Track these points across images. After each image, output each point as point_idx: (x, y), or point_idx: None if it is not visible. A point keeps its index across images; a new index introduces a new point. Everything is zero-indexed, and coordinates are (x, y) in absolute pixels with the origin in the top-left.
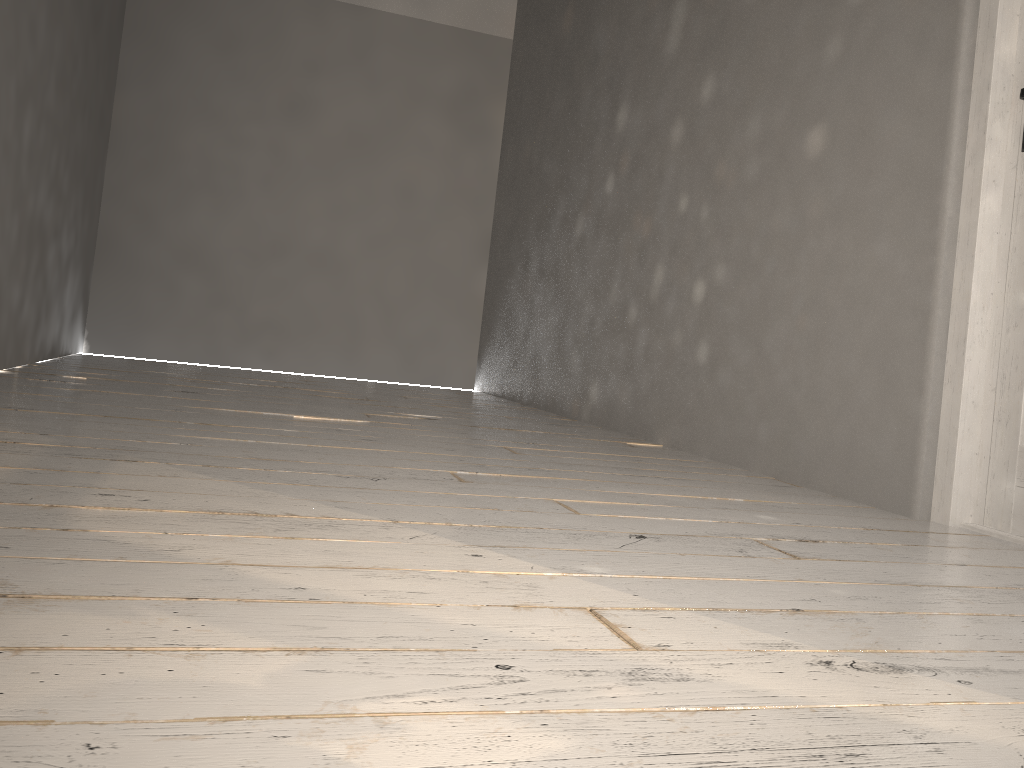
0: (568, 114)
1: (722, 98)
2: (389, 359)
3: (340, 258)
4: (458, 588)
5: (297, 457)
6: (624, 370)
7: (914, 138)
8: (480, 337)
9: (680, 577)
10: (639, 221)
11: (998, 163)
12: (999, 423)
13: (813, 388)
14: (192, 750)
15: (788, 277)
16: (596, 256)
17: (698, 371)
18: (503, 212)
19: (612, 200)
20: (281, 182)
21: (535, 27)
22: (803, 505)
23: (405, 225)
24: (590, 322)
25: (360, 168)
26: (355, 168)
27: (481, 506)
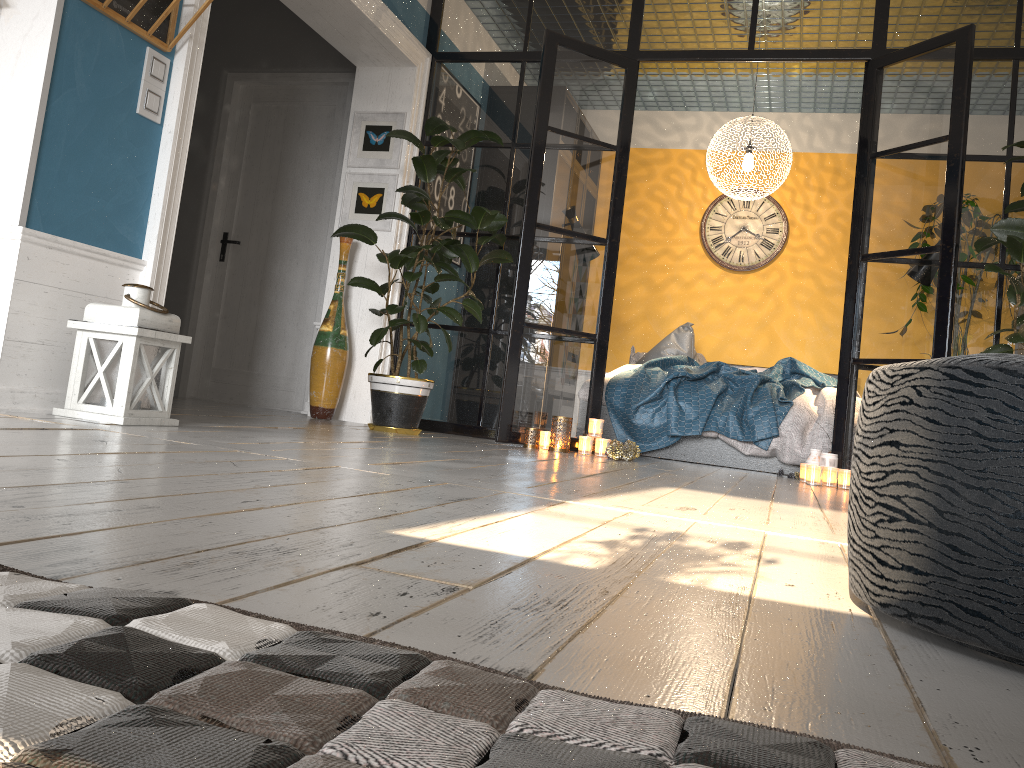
0: None
1: None
2: None
3: None
4: None
5: None
6: None
7: (180, 246)
8: None
9: None
10: None
11: (211, 263)
12: (205, 359)
13: None
14: None
15: None
16: None
17: None
18: None
19: None
20: None
21: None
22: None
23: None
24: None
25: None
26: None
27: None
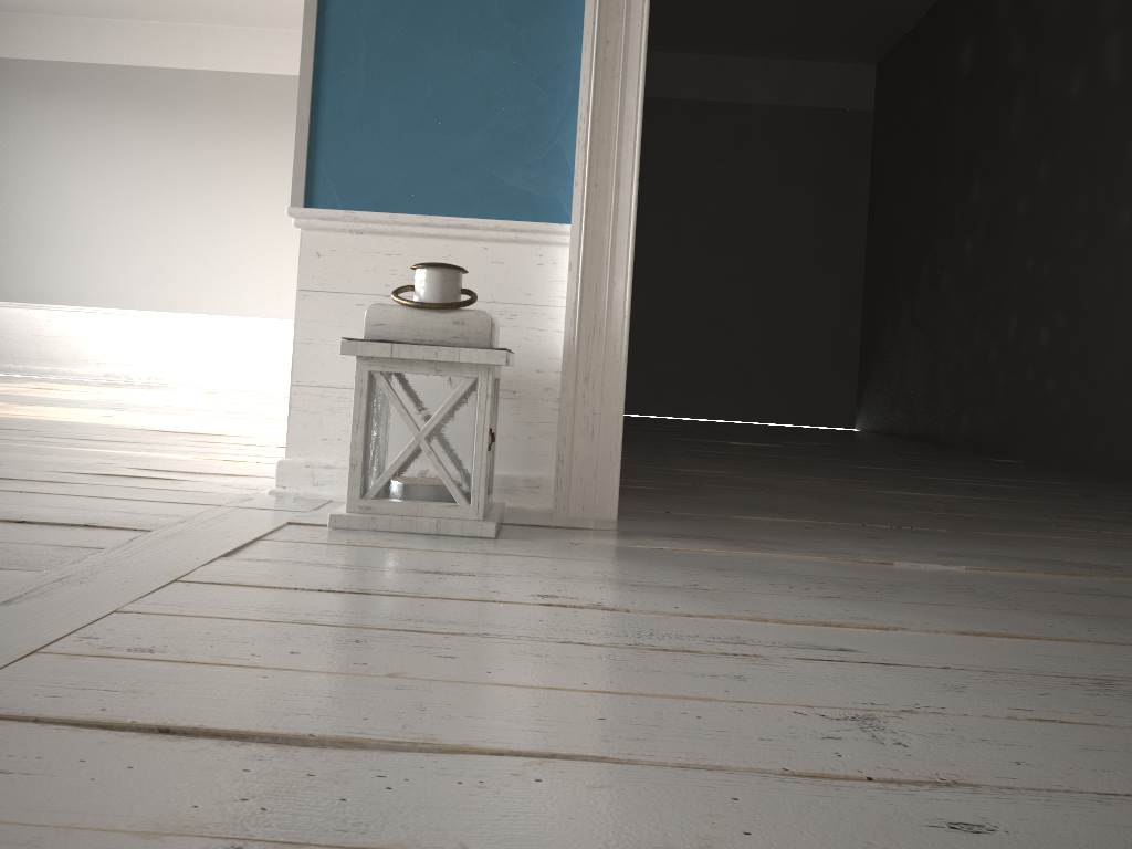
0: (928, 183)
1: (1055, 179)
2: (776, 404)
3: (729, 319)
4: (871, 493)
5: (756, 458)
6: (988, 402)
7: None
8: (858, 381)
9: (989, 498)
10: (994, 278)
11: None
12: None
13: (1130, 407)
14: (796, 507)
15: (1109, 323)
16: (960, 307)
17: (1046, 399)
18: (873, 268)
19: (971, 260)
20: (677, 259)
21: (894, 102)
22: (1110, 487)
23: (784, 286)
24: (957, 364)
25: (742, 241)
26: (738, 241)
27: (876, 477)
